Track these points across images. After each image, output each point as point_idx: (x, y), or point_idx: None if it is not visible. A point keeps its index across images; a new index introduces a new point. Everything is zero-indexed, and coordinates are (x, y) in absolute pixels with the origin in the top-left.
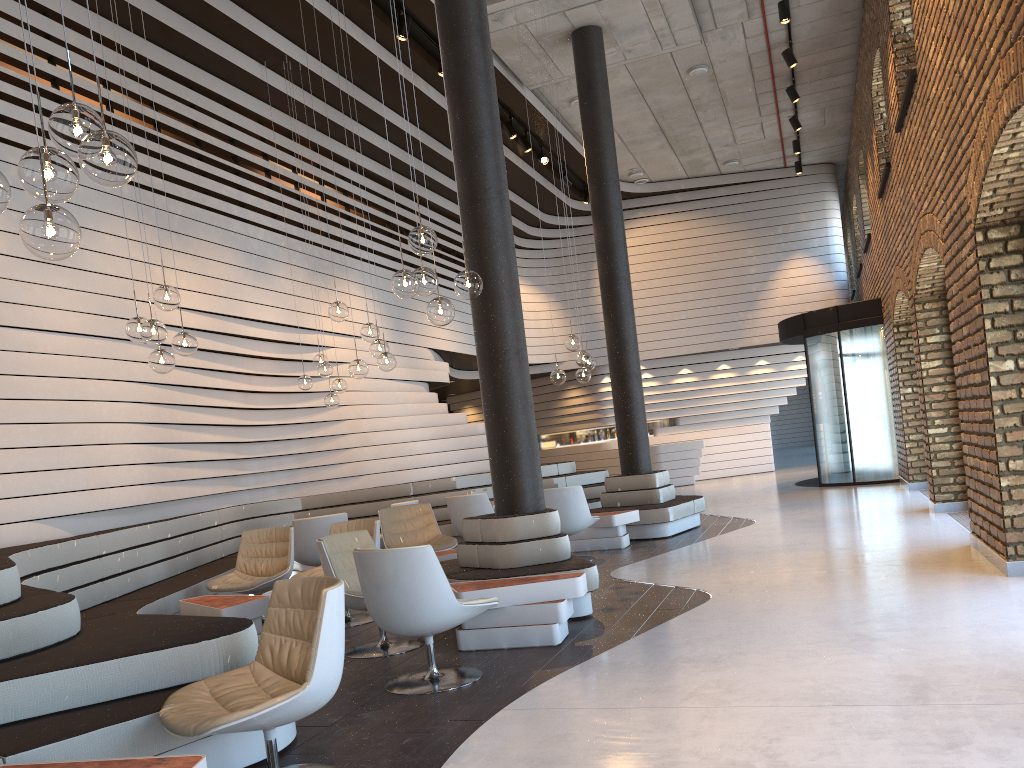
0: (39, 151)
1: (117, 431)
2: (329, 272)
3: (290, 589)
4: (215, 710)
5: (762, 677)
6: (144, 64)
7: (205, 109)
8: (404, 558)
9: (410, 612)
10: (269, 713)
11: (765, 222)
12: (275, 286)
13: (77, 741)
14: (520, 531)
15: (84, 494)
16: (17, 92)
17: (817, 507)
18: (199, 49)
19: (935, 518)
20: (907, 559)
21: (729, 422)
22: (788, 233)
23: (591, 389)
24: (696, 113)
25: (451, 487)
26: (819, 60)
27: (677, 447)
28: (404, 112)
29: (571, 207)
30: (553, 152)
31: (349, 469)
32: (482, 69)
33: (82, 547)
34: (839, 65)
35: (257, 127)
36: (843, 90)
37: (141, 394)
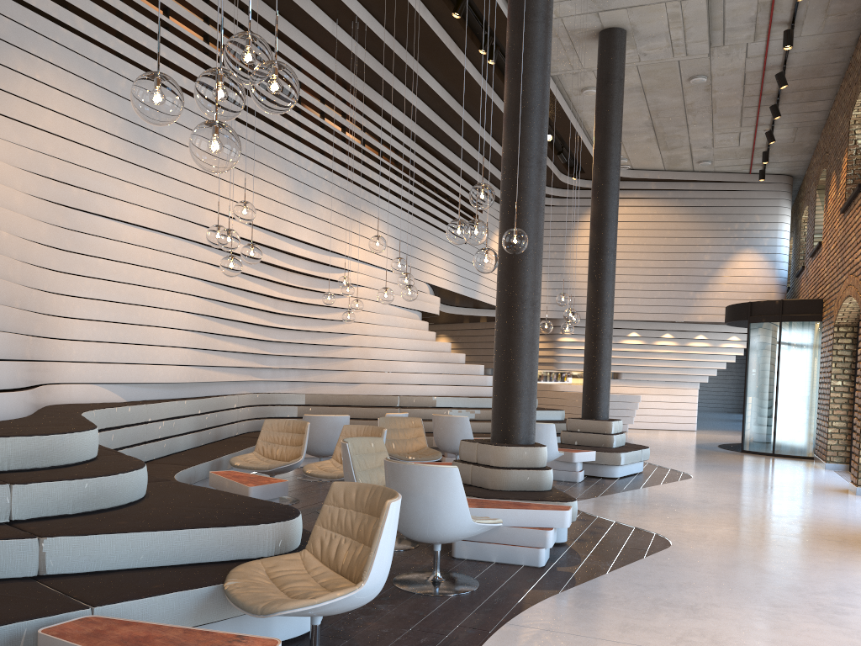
0: (218, 72)
1: (173, 317)
2: (358, 207)
3: (345, 491)
4: (275, 592)
5: (742, 633)
6: (238, 7)
7: (281, 53)
8: (433, 474)
9: (430, 522)
10: (328, 605)
11: (724, 218)
12: (315, 212)
13: (153, 601)
14: (513, 459)
15: (139, 367)
16: (136, 15)
17: (745, 471)
18: (286, 1)
19: (857, 500)
20: (844, 536)
21: (664, 383)
22: (743, 230)
23: (551, 337)
24: (686, 116)
25: (431, 405)
26: (804, 85)
27: (617, 398)
28: (441, 79)
29: (560, 180)
30: (556, 131)
31: (349, 376)
32: (542, 52)
33: (134, 413)
34: (820, 92)
35: (320, 74)
36: (818, 114)
37: (196, 288)
